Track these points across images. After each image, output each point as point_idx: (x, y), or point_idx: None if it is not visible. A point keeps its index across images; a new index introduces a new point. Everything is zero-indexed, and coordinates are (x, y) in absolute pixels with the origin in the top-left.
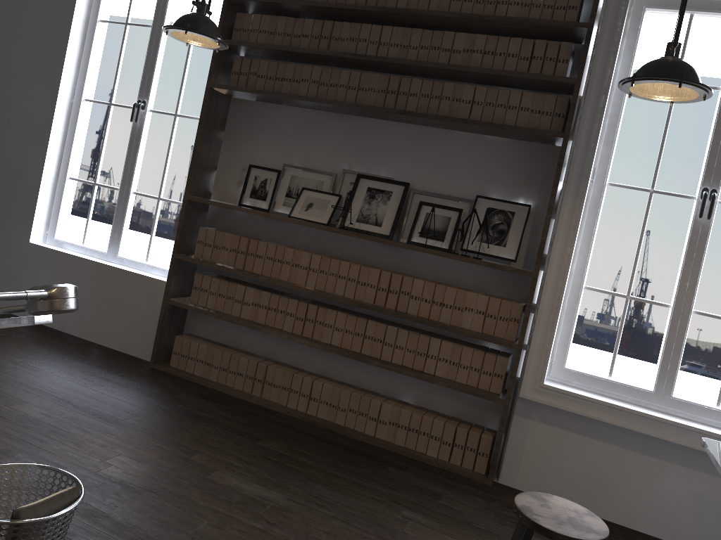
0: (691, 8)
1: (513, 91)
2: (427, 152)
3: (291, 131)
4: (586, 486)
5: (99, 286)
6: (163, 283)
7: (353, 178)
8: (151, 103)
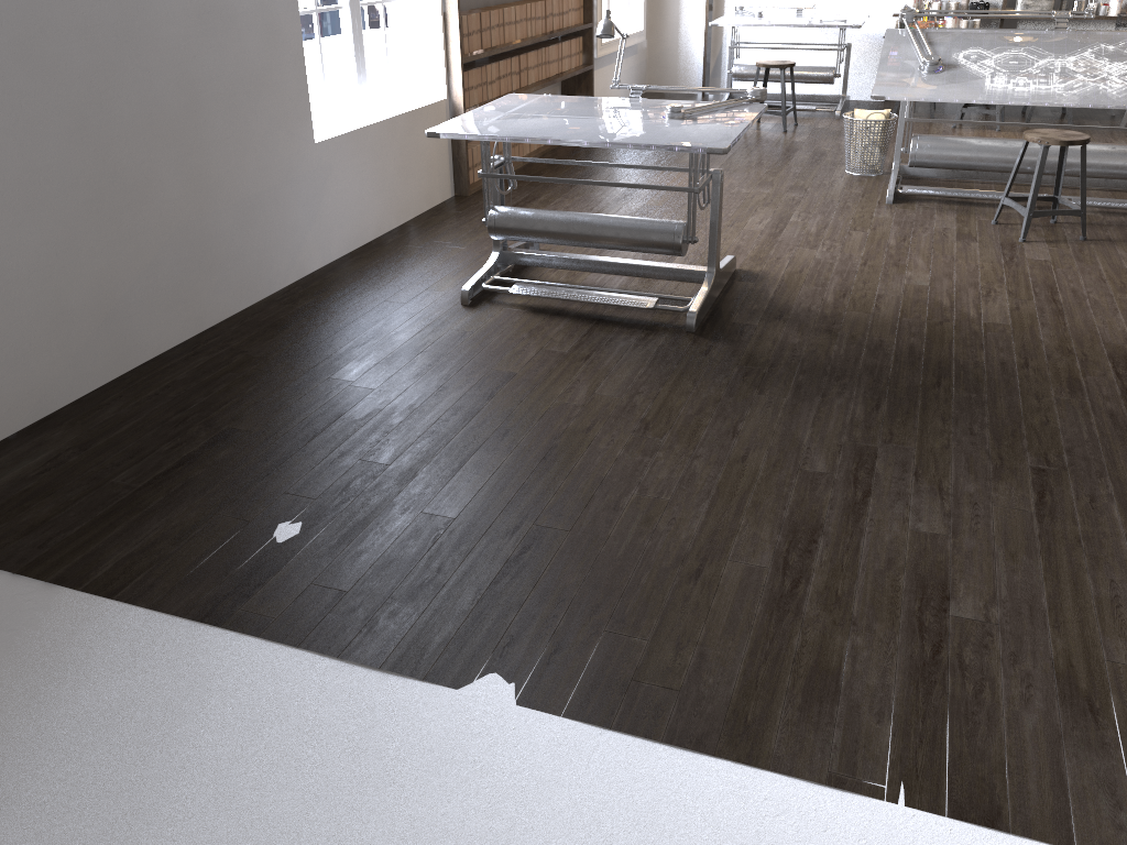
0: None
1: None
2: None
3: None
4: None
5: (399, 148)
6: (443, 102)
7: None
8: None
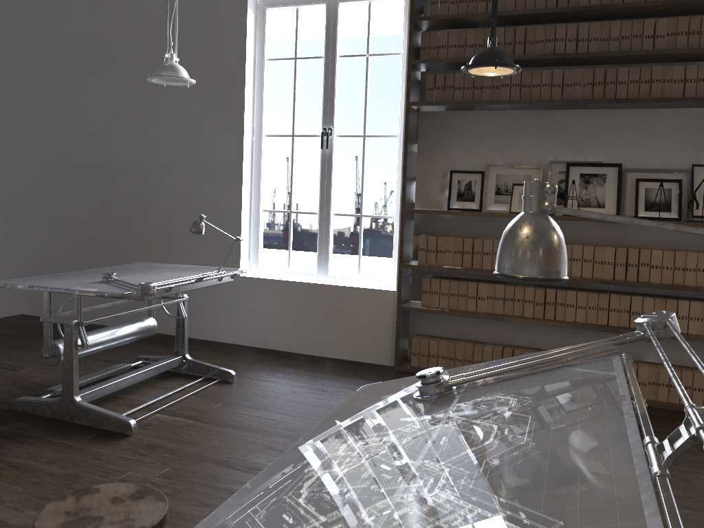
0: None
1: None
2: (633, 132)
3: (488, 133)
4: None
5: (322, 305)
6: (389, 292)
7: (562, 168)
8: (335, 128)
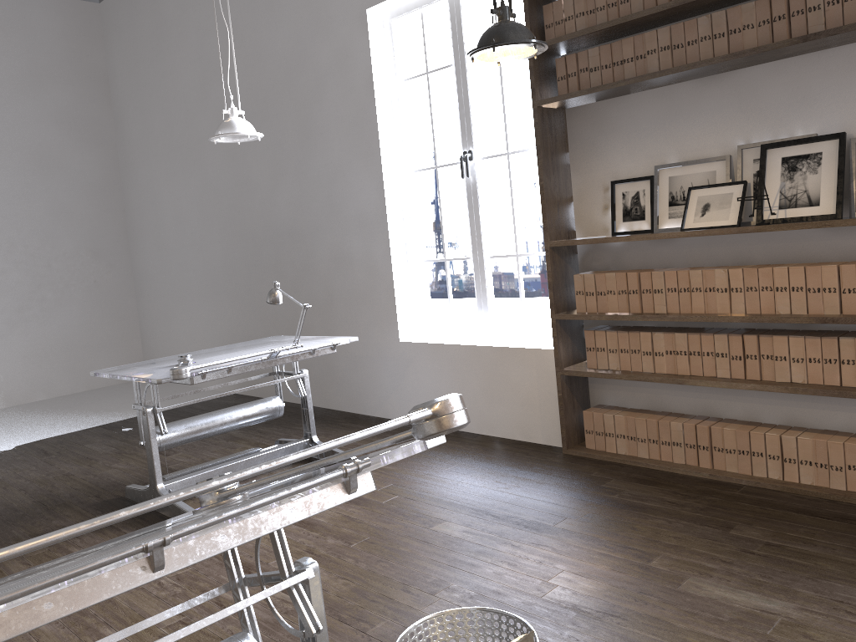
0: None
1: None
2: None
3: (652, 121)
4: None
5: (482, 372)
6: (550, 351)
7: (756, 153)
8: (477, 150)
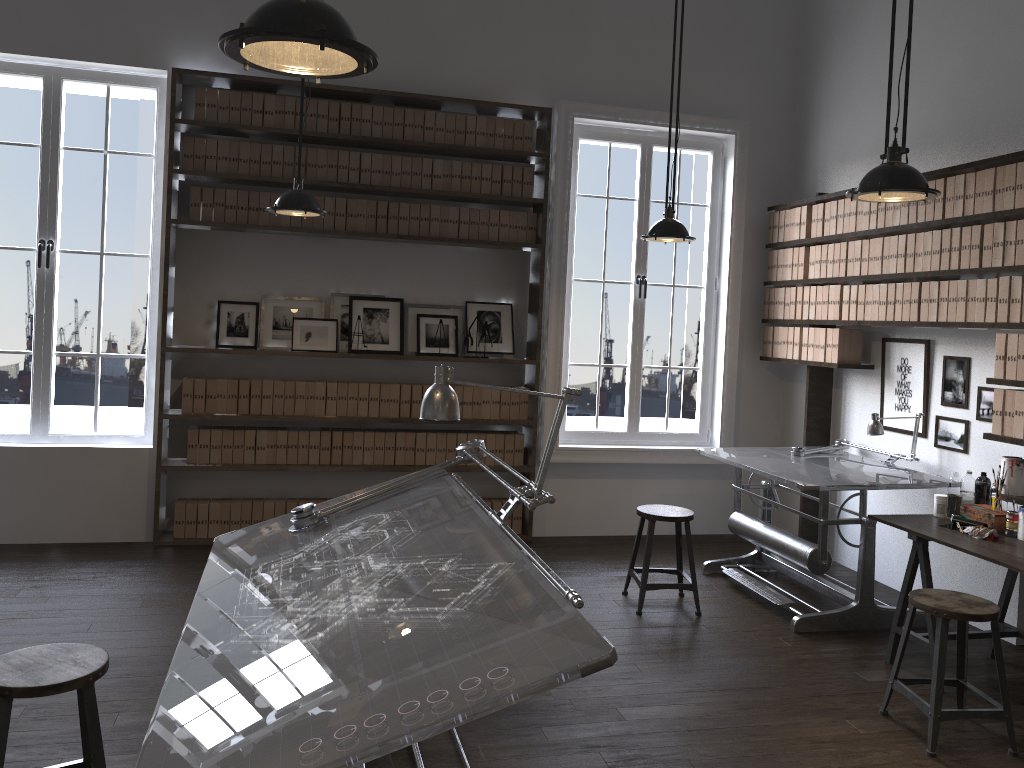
0: (610, 139)
1: (492, 210)
2: (413, 267)
3: (263, 259)
4: (595, 515)
5: (44, 475)
6: (143, 450)
7: (345, 301)
8: (58, 241)
